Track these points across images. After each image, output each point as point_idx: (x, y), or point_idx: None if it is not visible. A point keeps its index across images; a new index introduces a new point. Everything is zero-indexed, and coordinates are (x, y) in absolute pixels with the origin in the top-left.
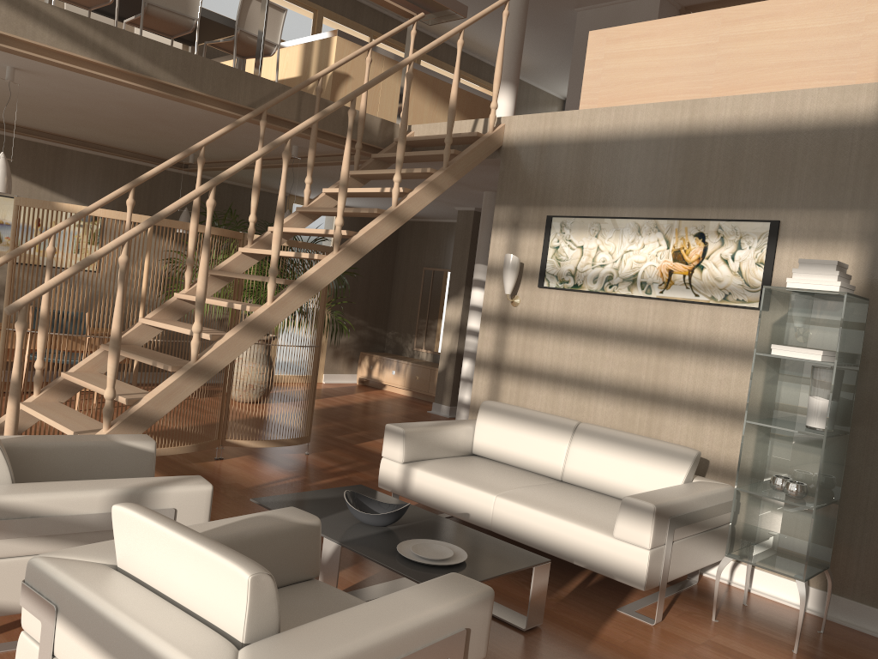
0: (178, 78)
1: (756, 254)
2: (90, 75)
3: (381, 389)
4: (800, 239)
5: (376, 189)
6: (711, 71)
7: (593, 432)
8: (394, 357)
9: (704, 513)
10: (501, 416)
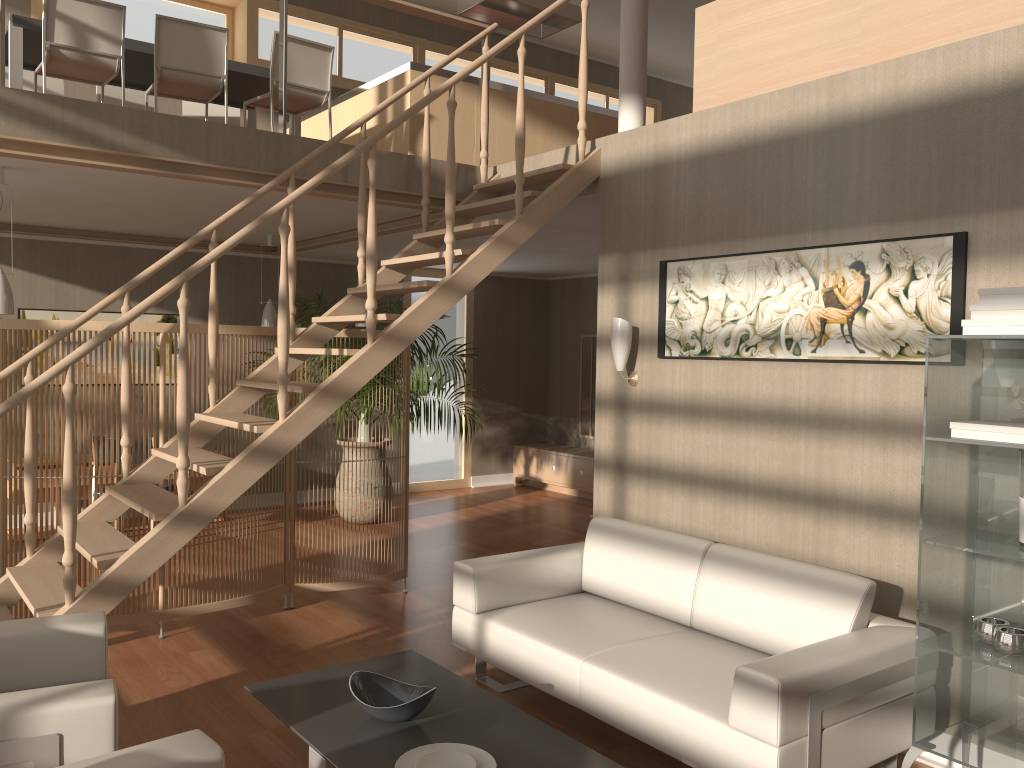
0: (177, 151)
1: (938, 284)
2: (66, 163)
3: (543, 489)
4: (1000, 256)
5: (434, 254)
6: (856, 33)
7: (728, 558)
8: (554, 448)
9: (877, 679)
10: (613, 538)
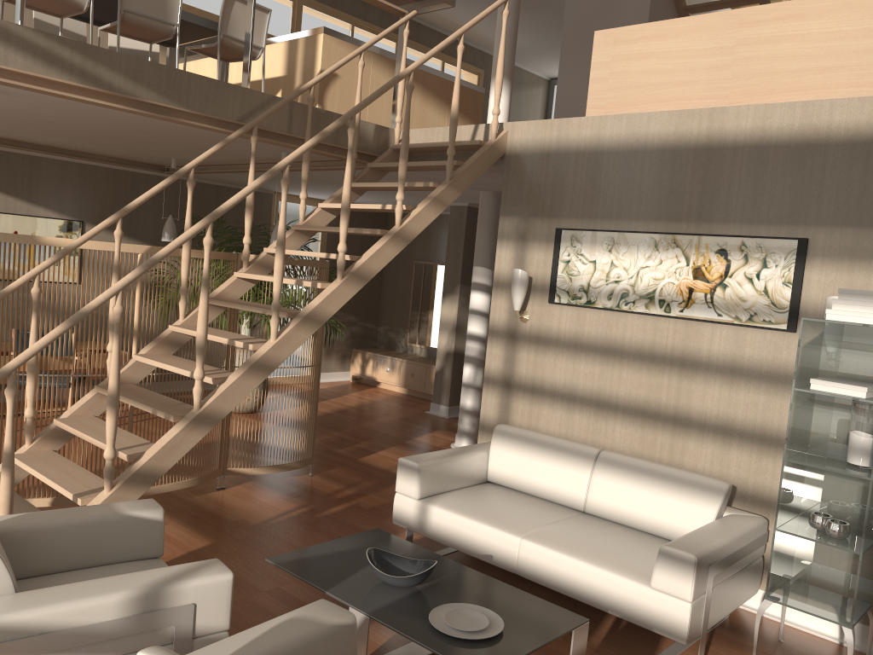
0: (163, 96)
1: (783, 273)
2: (68, 98)
3: (376, 386)
4: (830, 258)
5: (377, 205)
6: (728, 76)
7: (616, 462)
8: (388, 353)
9: (740, 553)
10: (516, 442)
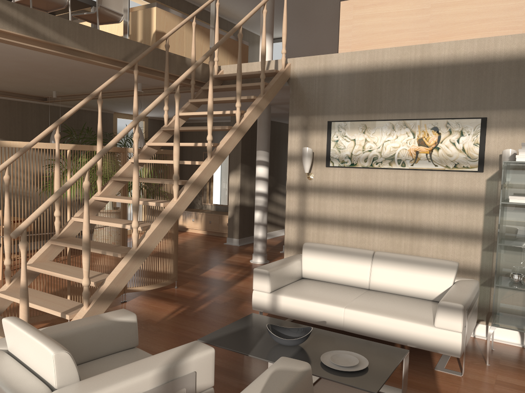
0: (77, 43)
1: (473, 138)
2: (16, 44)
3: (185, 231)
4: (500, 128)
5: (219, 112)
6: (427, 26)
7: (386, 257)
8: (191, 210)
9: (473, 301)
10: (319, 252)
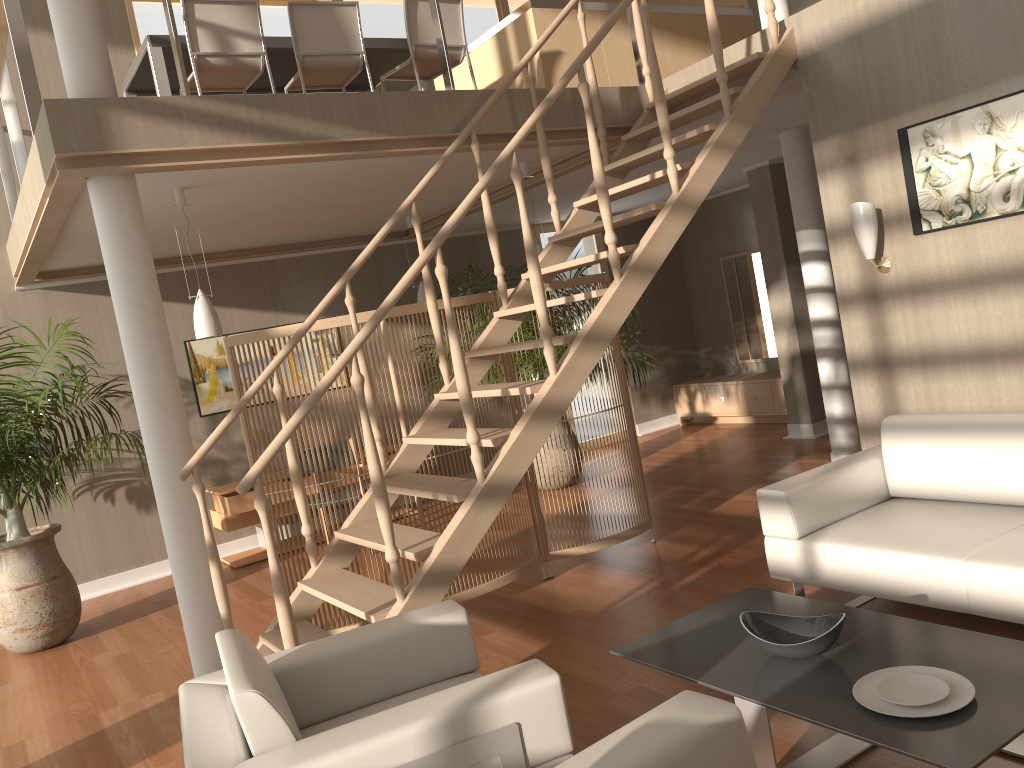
0: (359, 129)
1: None
2: (259, 163)
3: (713, 423)
4: None
5: (644, 178)
6: None
7: None
8: (717, 379)
9: None
10: (919, 434)
